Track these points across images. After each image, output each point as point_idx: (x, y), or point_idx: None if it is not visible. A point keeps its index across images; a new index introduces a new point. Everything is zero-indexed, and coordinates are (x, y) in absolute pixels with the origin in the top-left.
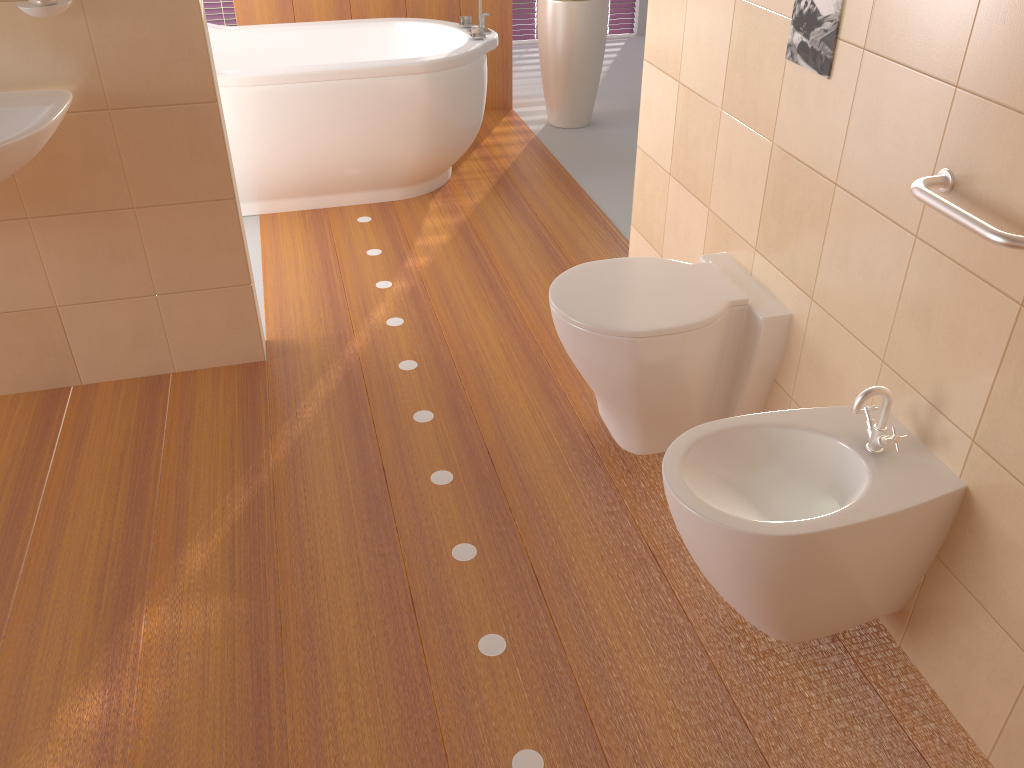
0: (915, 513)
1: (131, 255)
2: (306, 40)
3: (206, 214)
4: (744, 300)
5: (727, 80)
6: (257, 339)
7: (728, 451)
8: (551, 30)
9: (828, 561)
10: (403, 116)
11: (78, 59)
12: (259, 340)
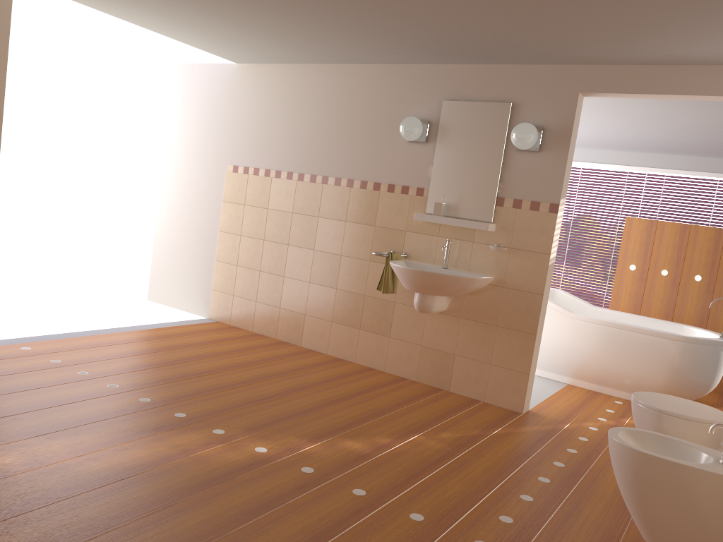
0: (715, 478)
1: (488, 344)
2: (634, 322)
3: (522, 337)
4: None
5: None
6: (522, 401)
7: (655, 443)
8: None
9: (661, 479)
10: (658, 358)
11: (501, 267)
12: (523, 402)
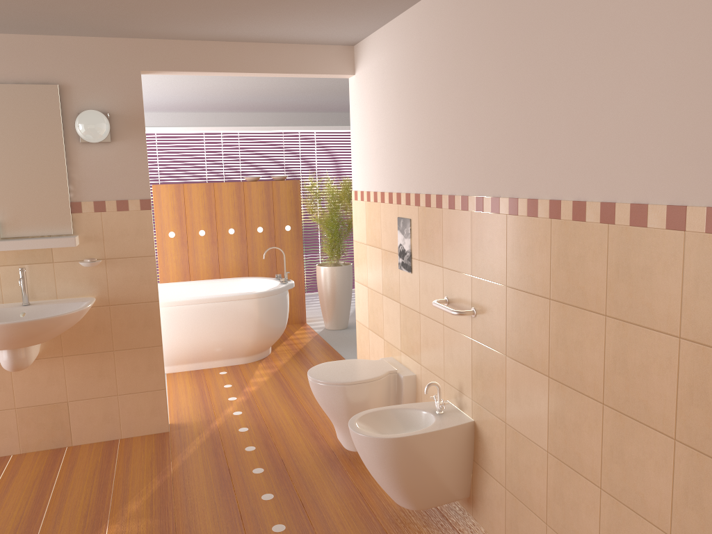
0: (452, 431)
1: (108, 374)
2: (196, 288)
3: (147, 353)
4: (395, 370)
5: (383, 282)
6: (166, 419)
7: (379, 419)
8: (323, 280)
9: (417, 452)
10: (245, 319)
11: (100, 284)
12: (167, 420)
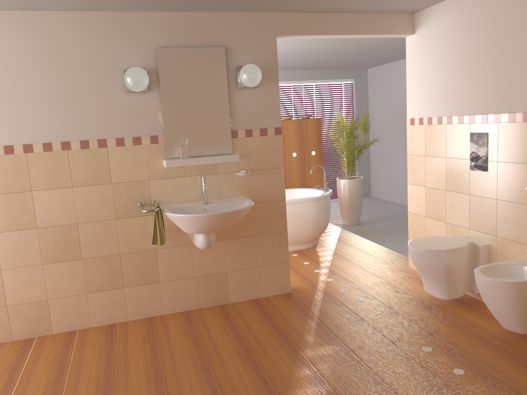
0: None
1: (253, 252)
2: None
3: (278, 237)
4: (472, 241)
5: (447, 181)
6: (289, 284)
7: (491, 272)
8: (344, 189)
9: None
10: (307, 216)
11: (248, 188)
12: (289, 284)
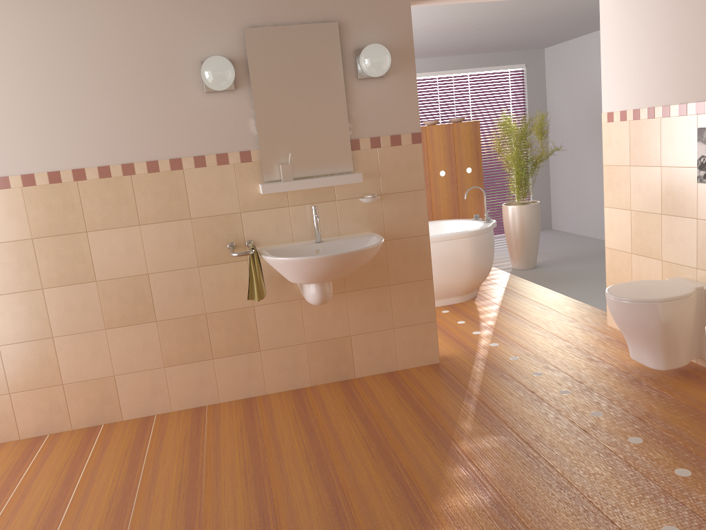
0: None
1: (385, 308)
2: None
3: (419, 286)
4: (701, 287)
5: (662, 200)
6: (436, 351)
7: None
8: (513, 220)
9: None
10: (461, 258)
11: (376, 220)
12: (437, 351)
